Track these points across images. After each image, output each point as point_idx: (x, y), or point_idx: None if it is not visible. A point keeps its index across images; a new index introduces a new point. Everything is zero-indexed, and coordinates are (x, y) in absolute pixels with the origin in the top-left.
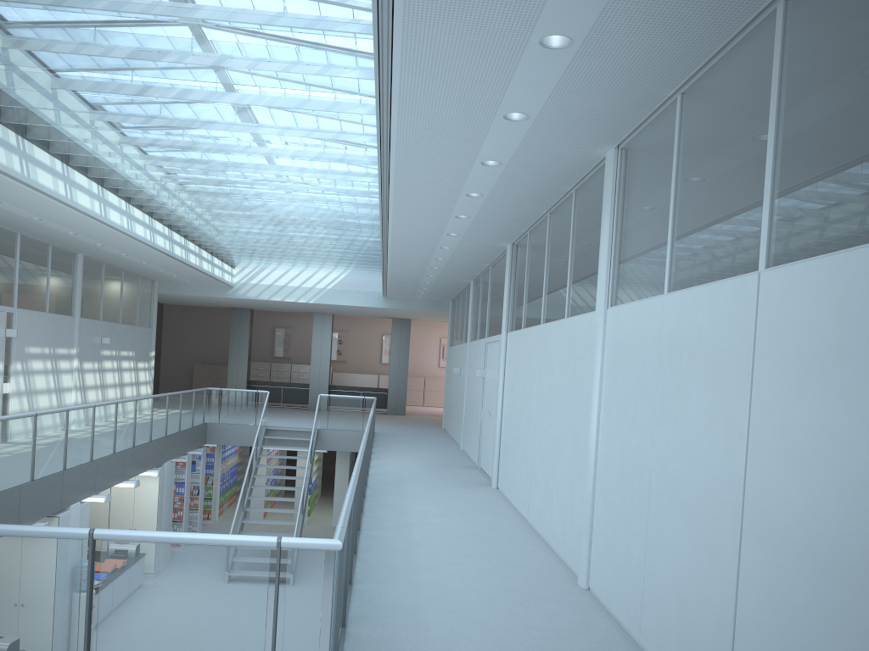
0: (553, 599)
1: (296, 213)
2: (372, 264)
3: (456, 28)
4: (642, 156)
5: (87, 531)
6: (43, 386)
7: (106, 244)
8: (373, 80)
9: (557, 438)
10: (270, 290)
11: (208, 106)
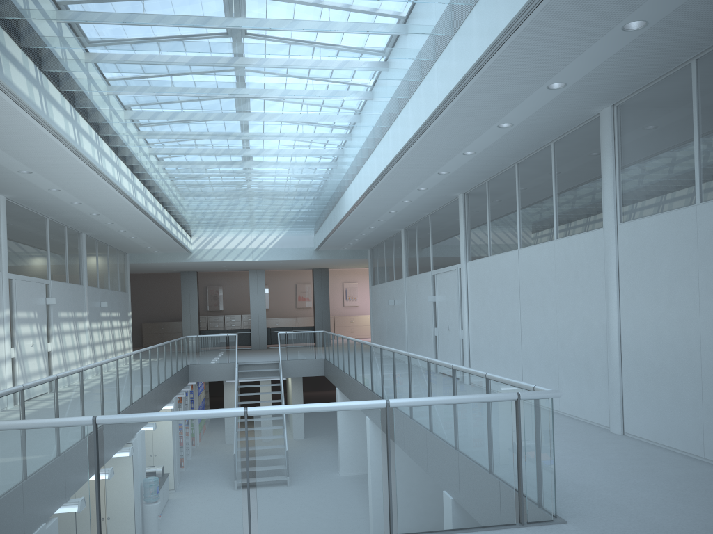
0: (608, 442)
1: (280, 183)
2: (312, 224)
3: (570, 19)
4: (648, 109)
5: (385, 401)
6: (70, 344)
7: (116, 222)
8: (415, 68)
9: (558, 331)
10: (222, 253)
11: (265, 98)
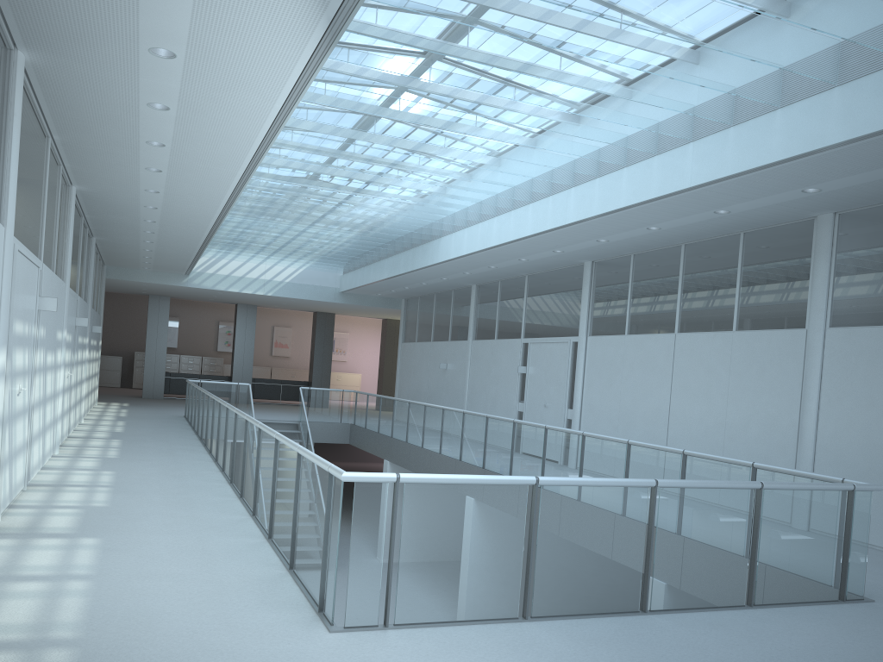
0: None
1: (379, 217)
2: (355, 262)
3: None
4: (880, 225)
5: (760, 483)
6: (79, 378)
7: (158, 232)
8: (652, 139)
9: (727, 423)
10: (227, 280)
11: (470, 137)
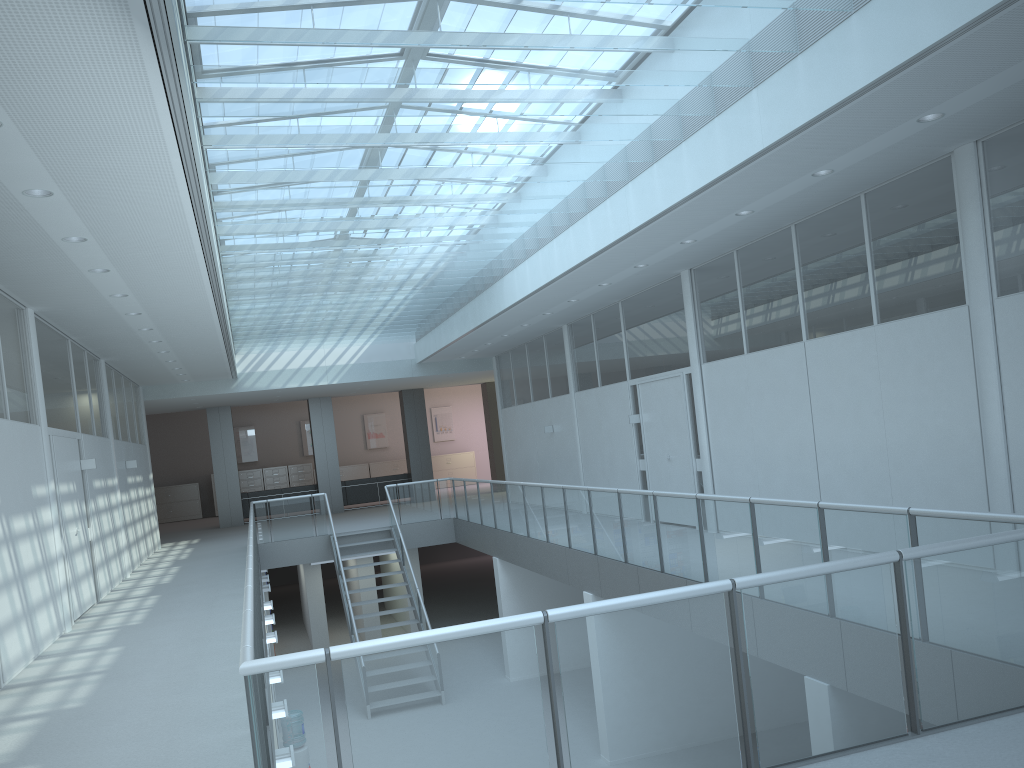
0: None
1: (419, 269)
2: (422, 326)
3: (1020, 30)
4: None
5: (896, 553)
6: (107, 528)
7: (166, 339)
8: (706, 98)
9: (889, 447)
10: (283, 376)
11: (474, 146)
